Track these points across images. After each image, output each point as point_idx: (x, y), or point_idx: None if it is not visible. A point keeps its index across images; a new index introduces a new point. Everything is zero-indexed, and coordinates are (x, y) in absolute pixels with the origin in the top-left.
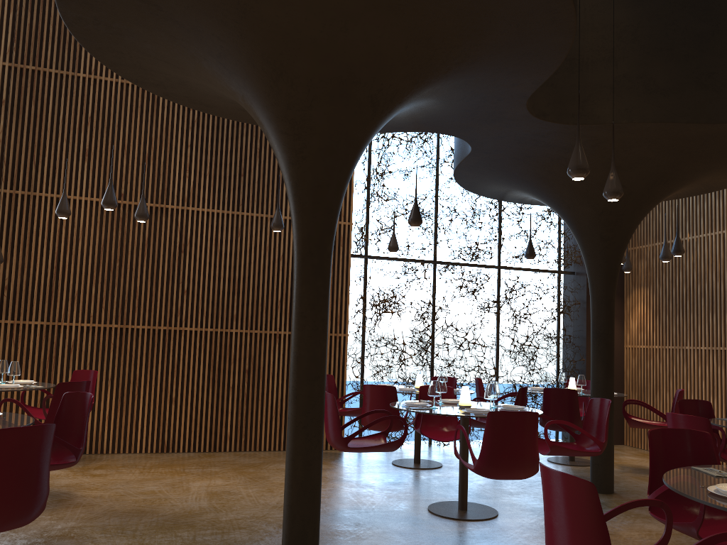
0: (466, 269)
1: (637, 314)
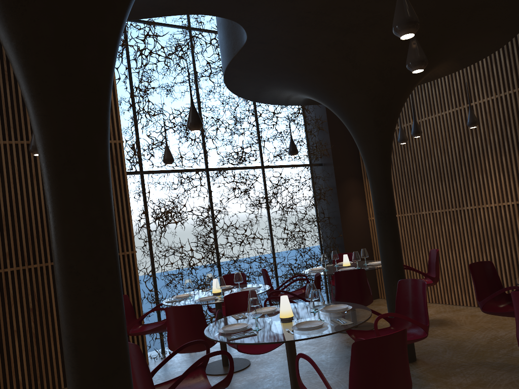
0: (235, 172)
1: None
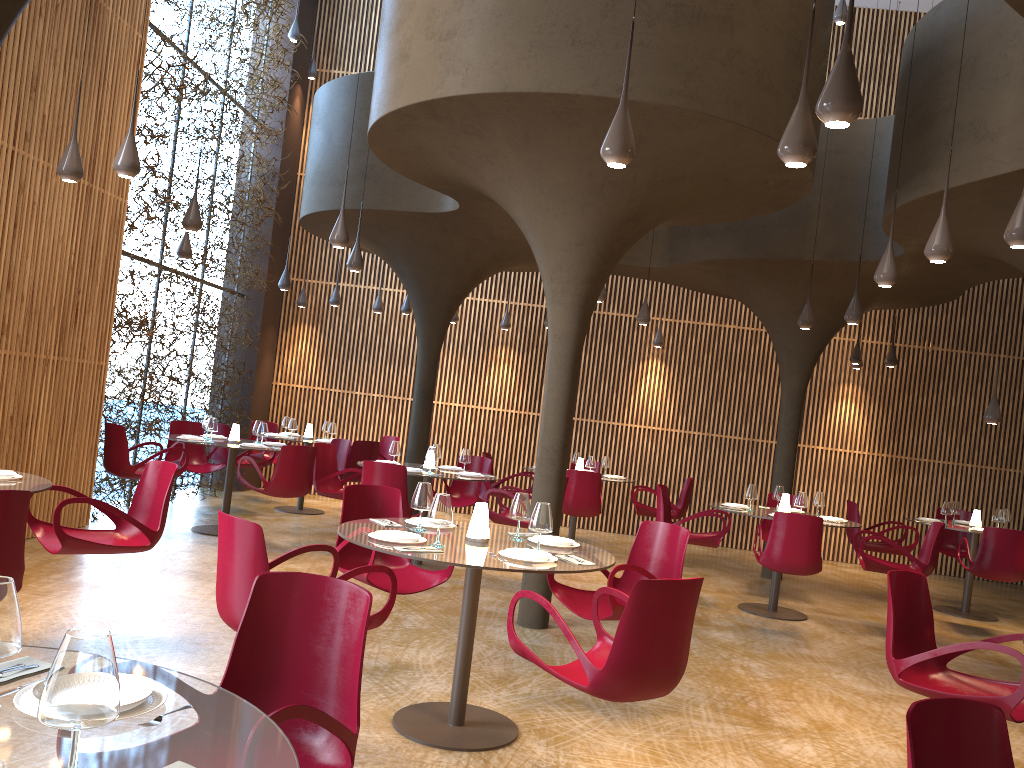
0: (178, 279)
1: (296, 351)
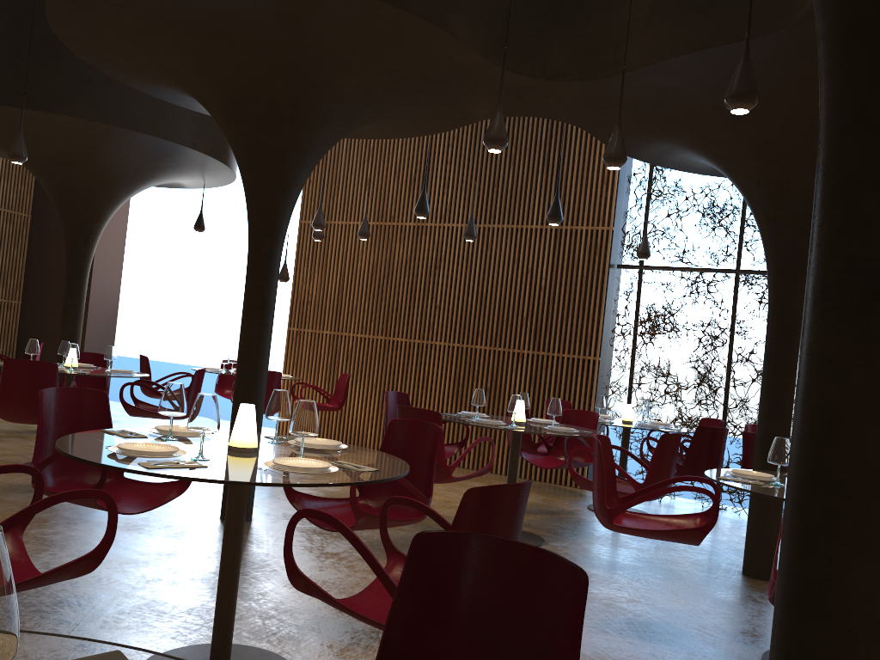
0: None
1: None
